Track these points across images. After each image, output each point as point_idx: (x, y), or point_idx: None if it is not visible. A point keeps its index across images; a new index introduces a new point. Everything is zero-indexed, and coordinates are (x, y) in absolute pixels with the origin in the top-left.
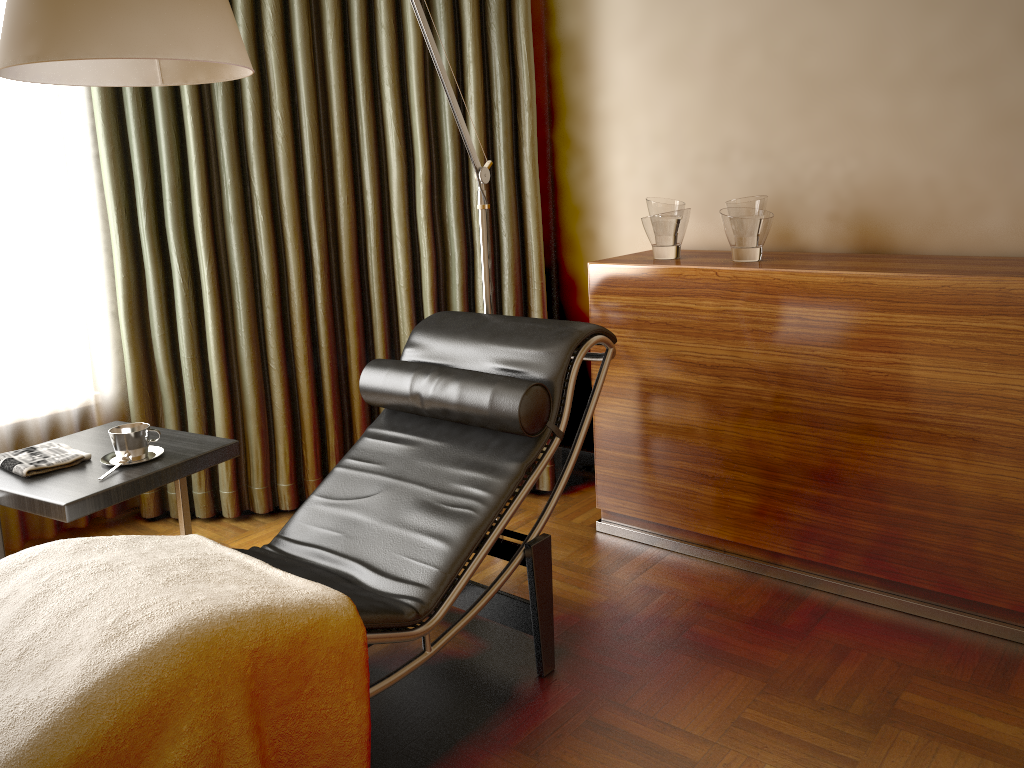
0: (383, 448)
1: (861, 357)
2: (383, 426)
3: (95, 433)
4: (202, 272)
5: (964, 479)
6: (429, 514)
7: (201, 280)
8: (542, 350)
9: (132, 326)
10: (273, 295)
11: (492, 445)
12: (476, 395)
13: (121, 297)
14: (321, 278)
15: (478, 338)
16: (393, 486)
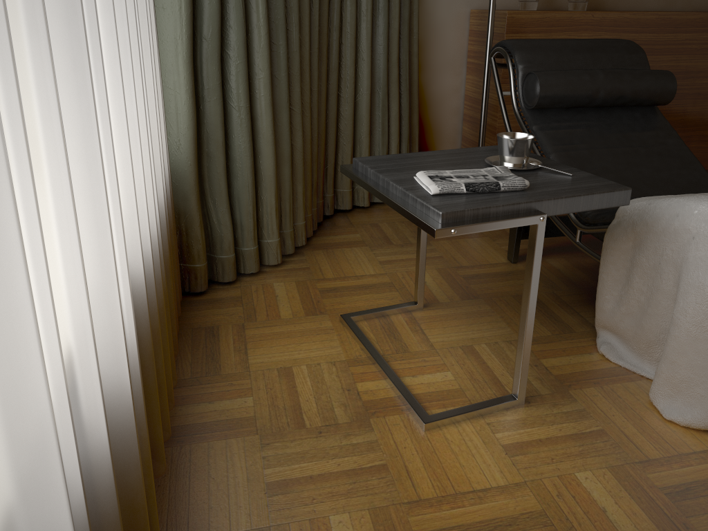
0: (570, 134)
1: (659, 59)
2: (548, 121)
3: (391, 165)
4: (257, 10)
5: (691, 114)
6: (662, 159)
7: (253, 20)
8: (633, 54)
9: (193, 74)
10: (299, 38)
11: (637, 116)
12: (646, 81)
13: (186, 38)
14: (318, 24)
15: (580, 51)
16: (614, 152)
